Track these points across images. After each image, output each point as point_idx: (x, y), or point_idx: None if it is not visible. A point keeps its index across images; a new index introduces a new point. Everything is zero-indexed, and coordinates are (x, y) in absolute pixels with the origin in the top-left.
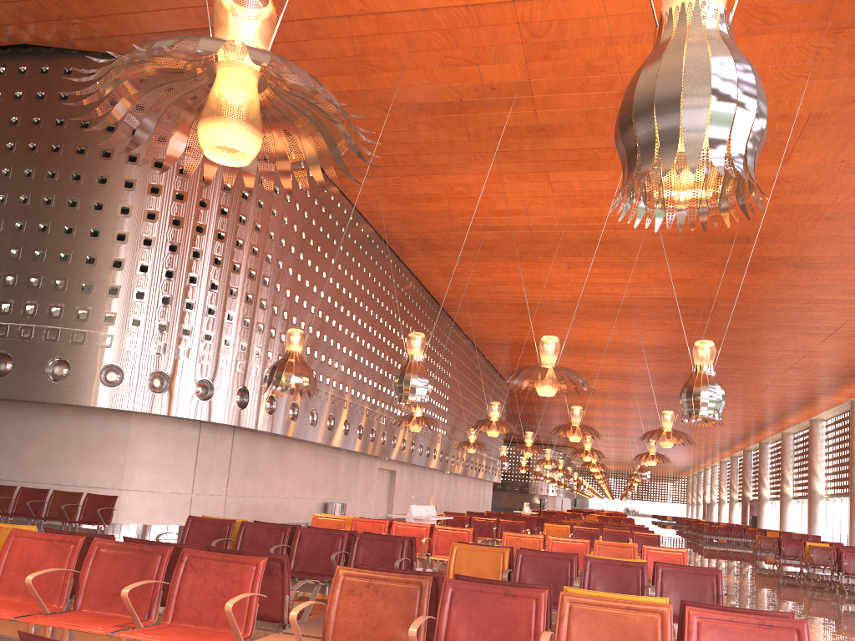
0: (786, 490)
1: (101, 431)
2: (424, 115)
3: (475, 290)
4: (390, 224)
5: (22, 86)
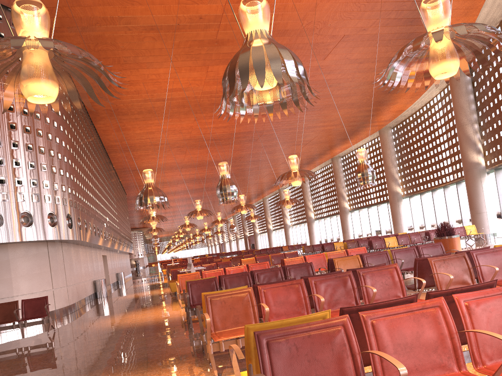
0: (269, 227)
1: None
2: (152, 32)
3: (133, 138)
4: None
5: None
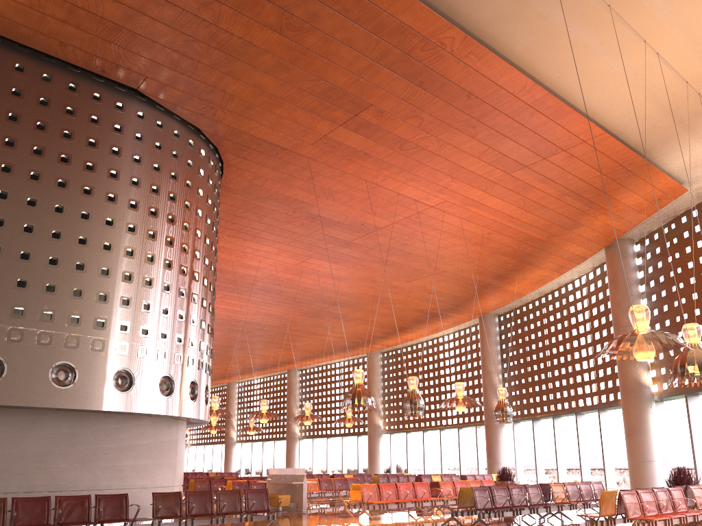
0: None
1: (167, 437)
2: (308, 220)
3: None
4: None
5: (121, 121)
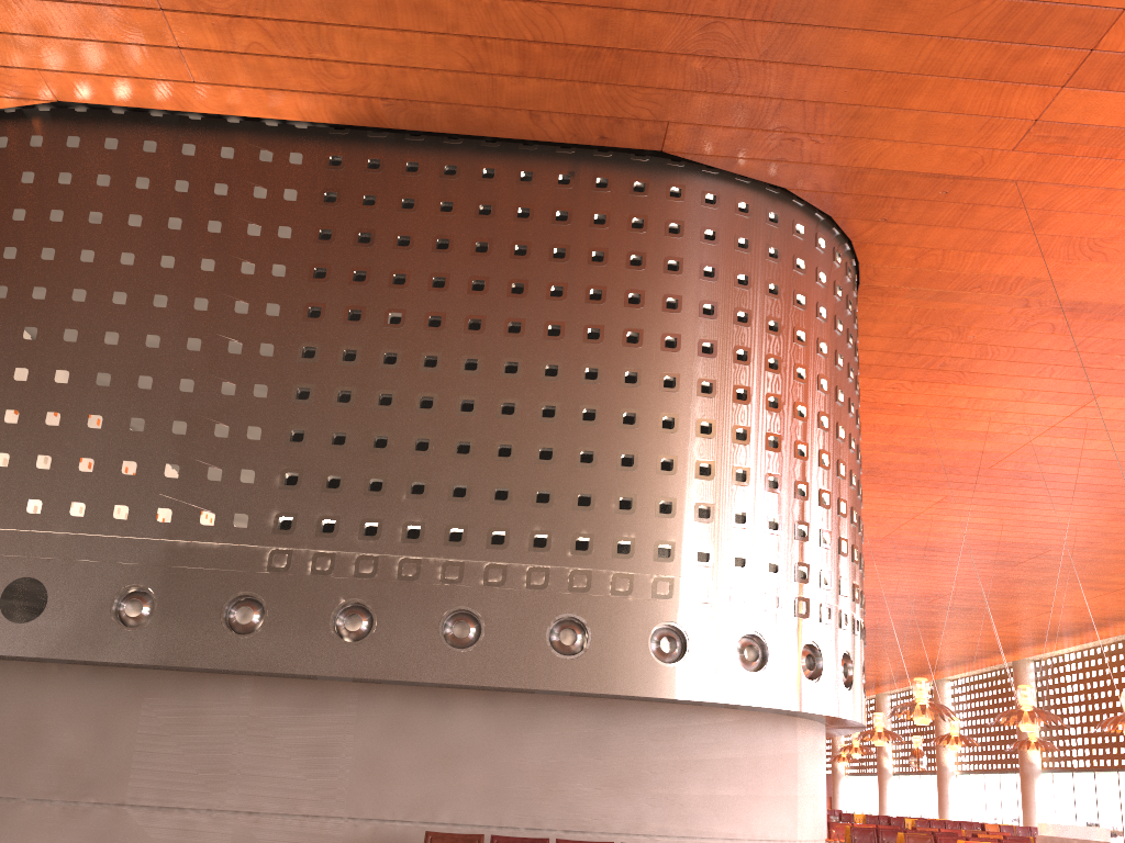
0: (886, 764)
1: (772, 747)
2: (1063, 316)
3: None
4: None
5: (642, 210)
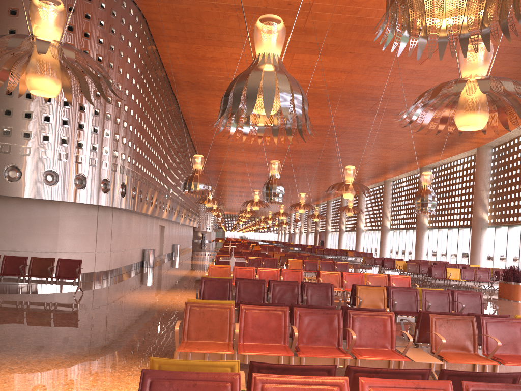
0: (342, 227)
1: (41, 214)
2: (238, 12)
3: (212, 114)
4: (179, 72)
5: None
